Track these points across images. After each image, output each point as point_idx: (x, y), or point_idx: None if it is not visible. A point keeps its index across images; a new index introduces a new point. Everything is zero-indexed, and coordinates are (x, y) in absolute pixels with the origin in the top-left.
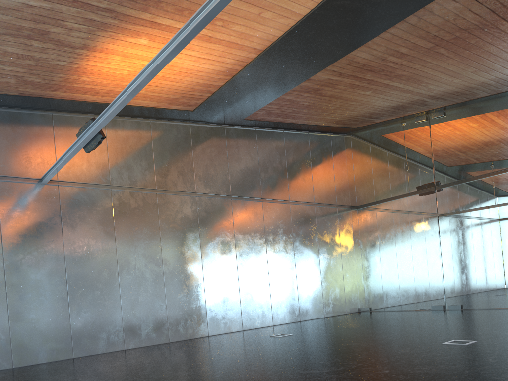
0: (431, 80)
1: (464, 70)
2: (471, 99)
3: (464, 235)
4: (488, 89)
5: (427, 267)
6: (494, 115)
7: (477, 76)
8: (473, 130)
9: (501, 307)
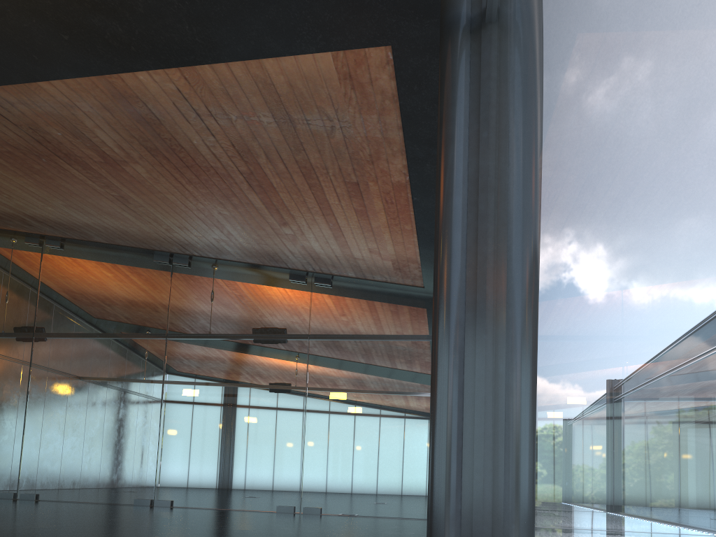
0: (13, 194)
1: (51, 198)
2: (90, 241)
3: (56, 403)
4: (102, 235)
5: (3, 438)
6: (114, 268)
7: (74, 212)
8: (89, 277)
9: (82, 501)
